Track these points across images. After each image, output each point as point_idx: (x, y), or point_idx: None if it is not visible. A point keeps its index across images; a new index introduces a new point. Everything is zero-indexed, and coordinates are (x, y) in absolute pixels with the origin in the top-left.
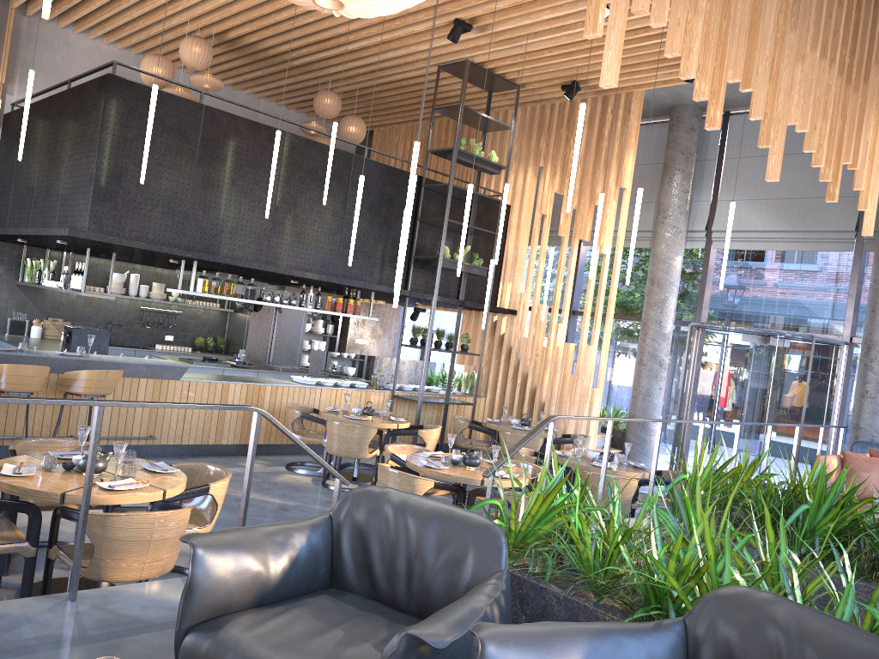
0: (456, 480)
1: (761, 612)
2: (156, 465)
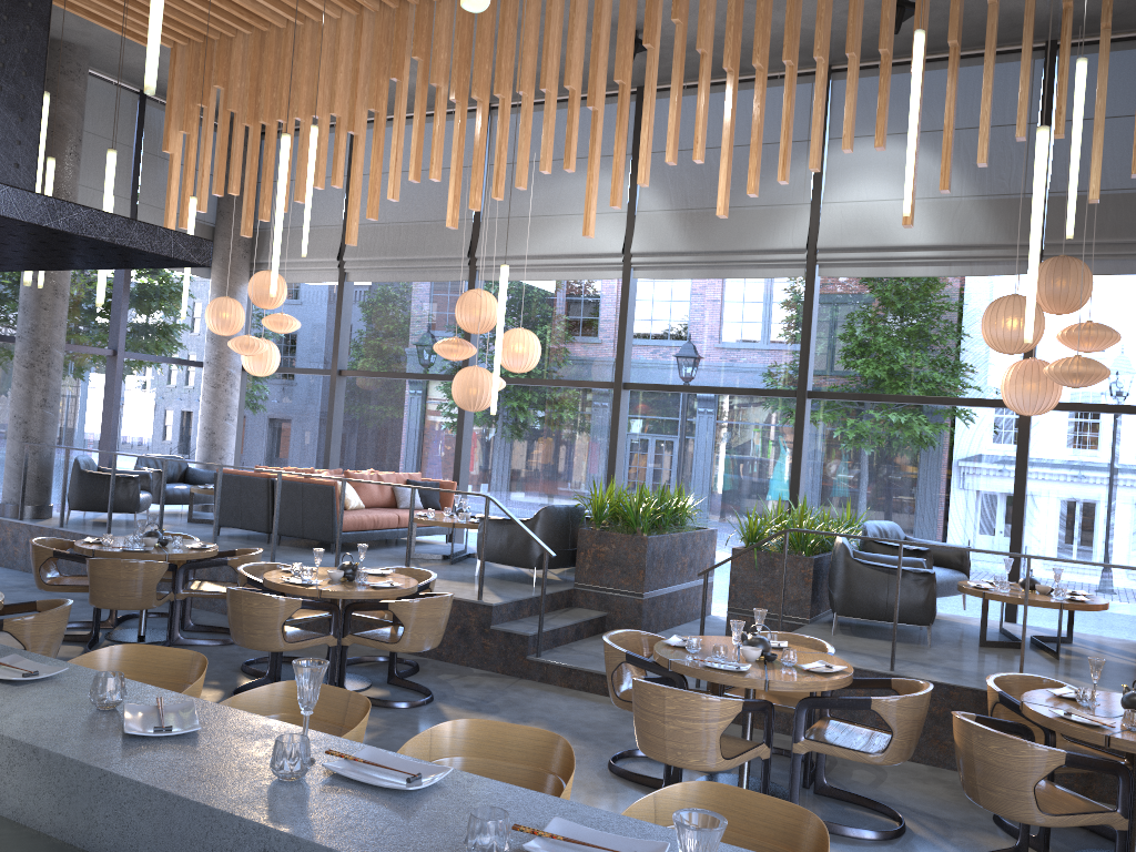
0: (417, 588)
1: (873, 525)
2: (680, 641)
